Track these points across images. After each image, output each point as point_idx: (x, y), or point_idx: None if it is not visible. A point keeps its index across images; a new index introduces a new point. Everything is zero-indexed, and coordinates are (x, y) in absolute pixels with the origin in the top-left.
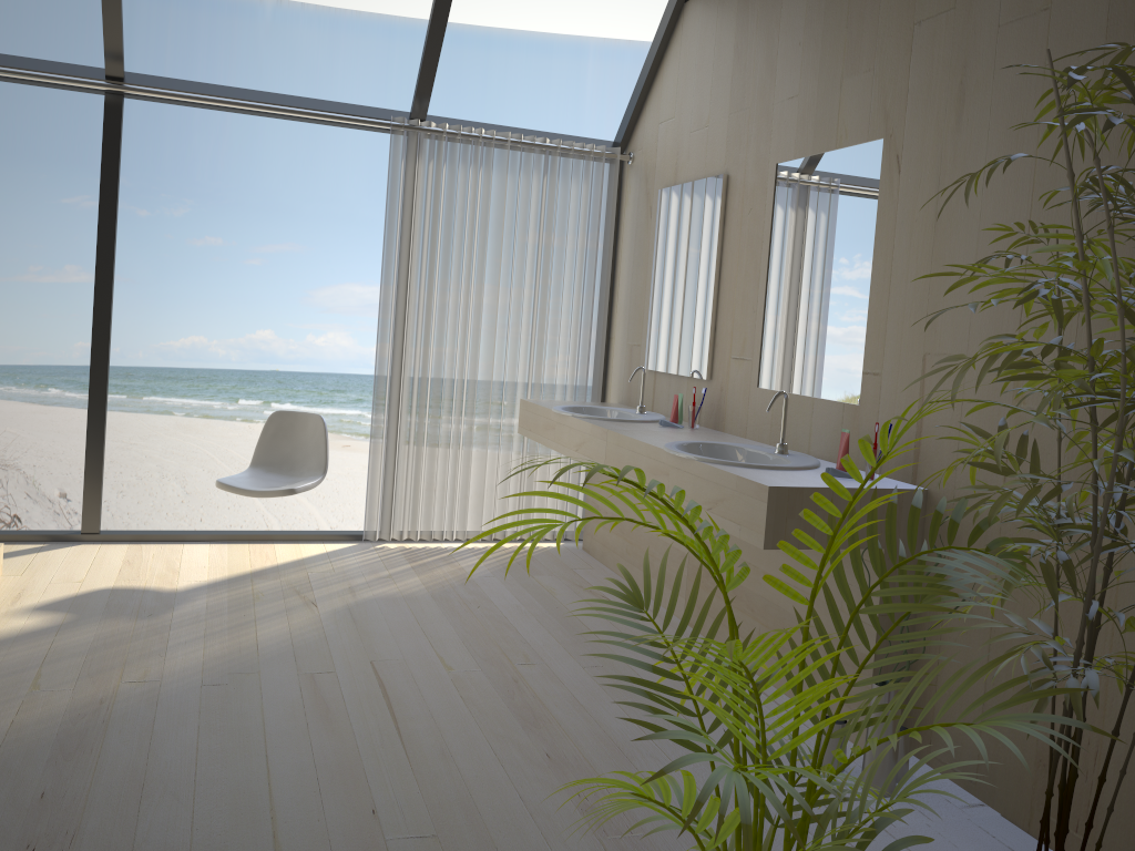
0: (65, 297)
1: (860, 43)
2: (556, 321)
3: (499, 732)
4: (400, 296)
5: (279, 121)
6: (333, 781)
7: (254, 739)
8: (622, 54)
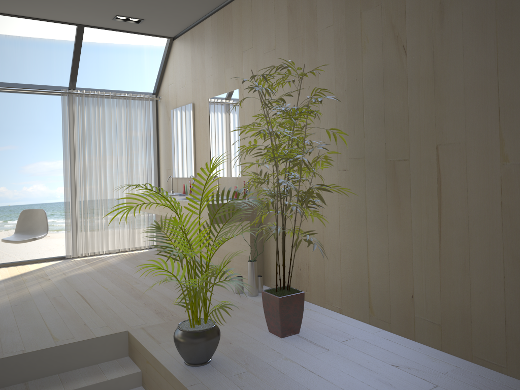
0: None
1: (229, 57)
2: (137, 163)
3: (127, 301)
4: (72, 159)
5: None
6: (69, 320)
7: (36, 315)
8: (159, 52)
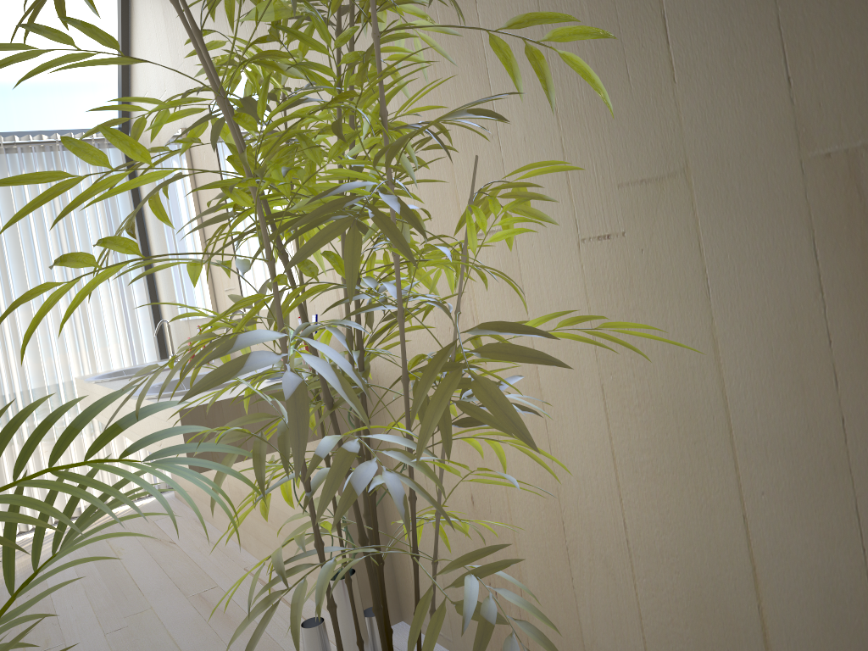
0: None
1: None
2: (97, 298)
3: None
4: None
5: None
6: None
7: None
8: None
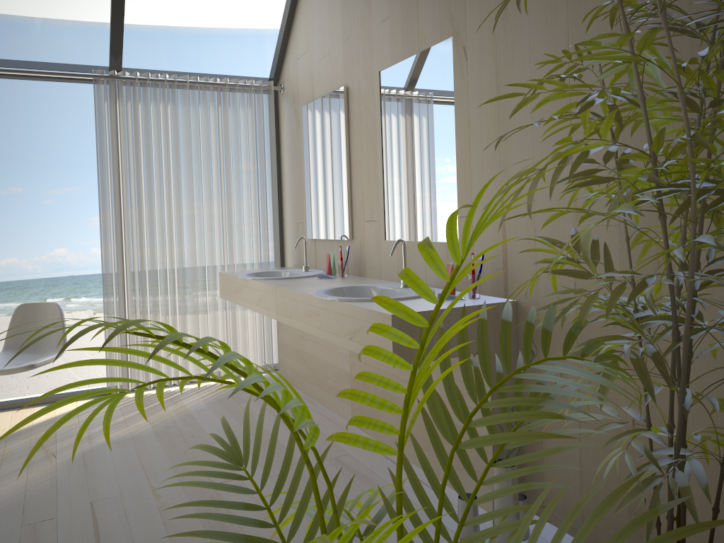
0: None
1: None
2: (240, 212)
3: None
4: (116, 205)
5: (55, 102)
6: None
7: None
8: None
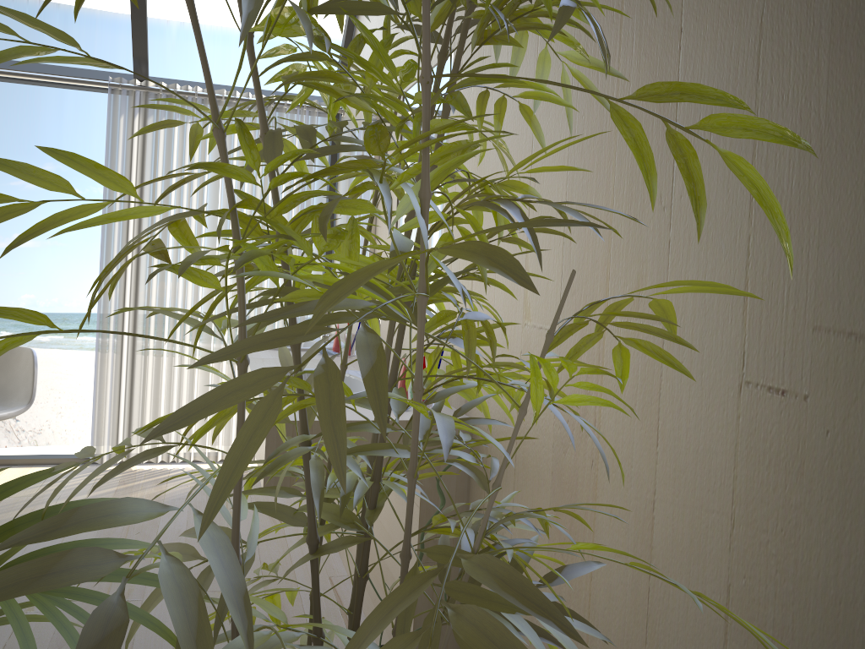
0: (14, 259)
1: None
2: None
3: None
4: (123, 239)
5: None
6: None
7: None
8: None
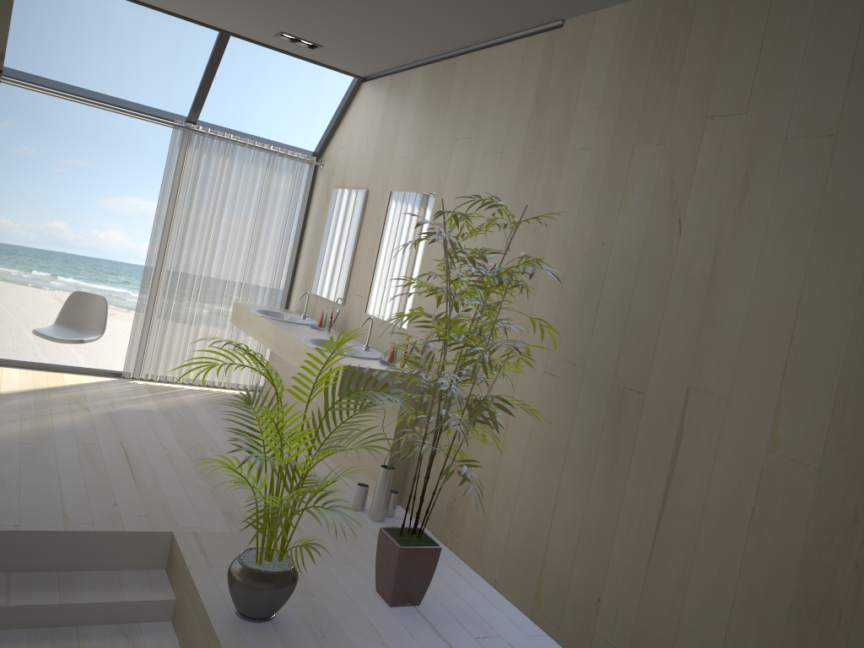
0: None
1: (434, 140)
2: (263, 257)
3: (188, 479)
4: (166, 229)
5: (92, 69)
6: (94, 490)
7: (51, 469)
8: None
